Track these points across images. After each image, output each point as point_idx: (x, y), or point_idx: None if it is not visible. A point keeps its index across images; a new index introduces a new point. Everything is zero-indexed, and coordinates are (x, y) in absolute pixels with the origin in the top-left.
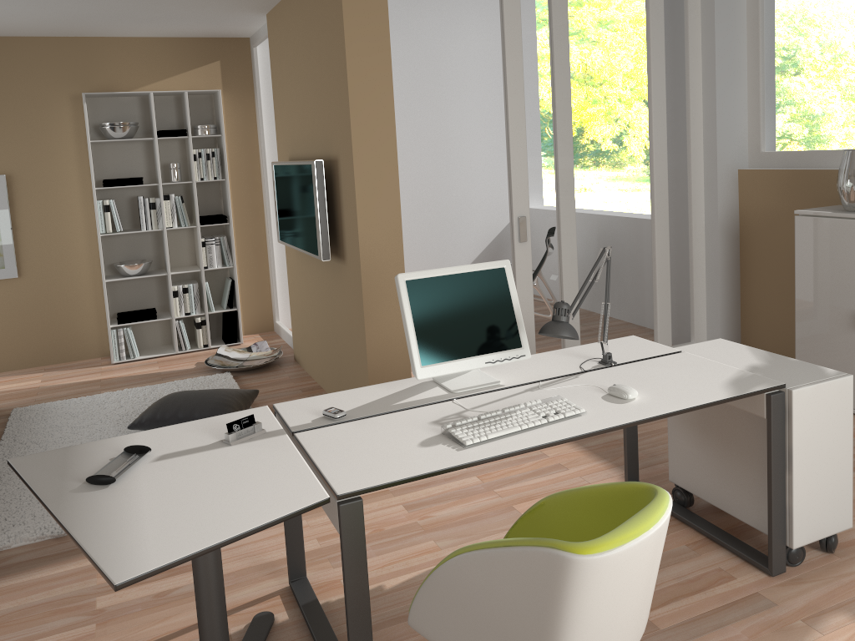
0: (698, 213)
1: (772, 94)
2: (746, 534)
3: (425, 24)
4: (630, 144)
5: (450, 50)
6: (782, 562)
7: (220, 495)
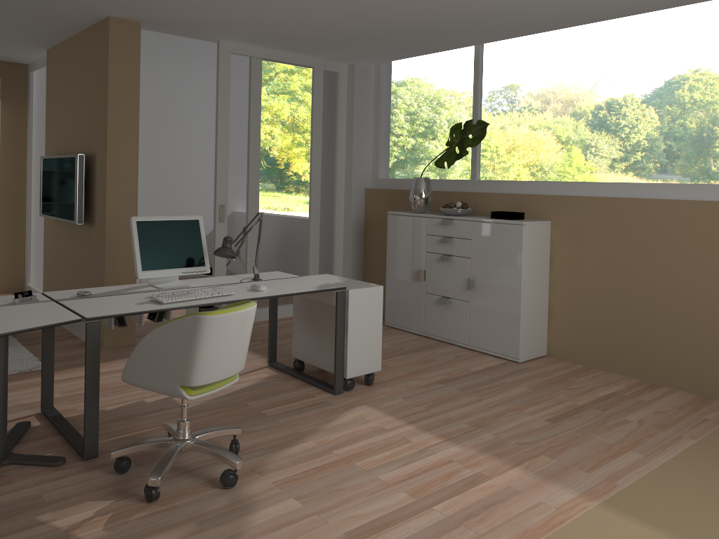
0: (340, 214)
1: (385, 143)
2: (329, 381)
3: (169, 72)
4: (298, 165)
5: (187, 93)
6: (341, 387)
7: (14, 318)
